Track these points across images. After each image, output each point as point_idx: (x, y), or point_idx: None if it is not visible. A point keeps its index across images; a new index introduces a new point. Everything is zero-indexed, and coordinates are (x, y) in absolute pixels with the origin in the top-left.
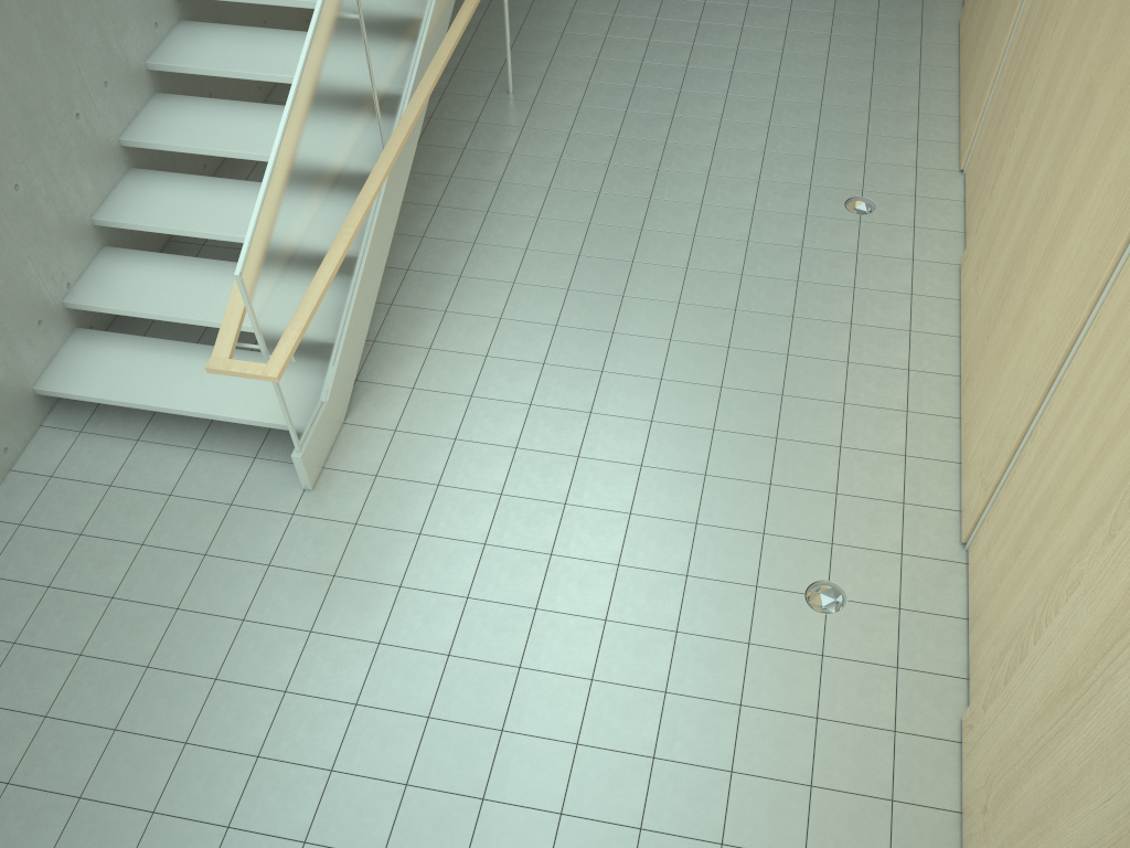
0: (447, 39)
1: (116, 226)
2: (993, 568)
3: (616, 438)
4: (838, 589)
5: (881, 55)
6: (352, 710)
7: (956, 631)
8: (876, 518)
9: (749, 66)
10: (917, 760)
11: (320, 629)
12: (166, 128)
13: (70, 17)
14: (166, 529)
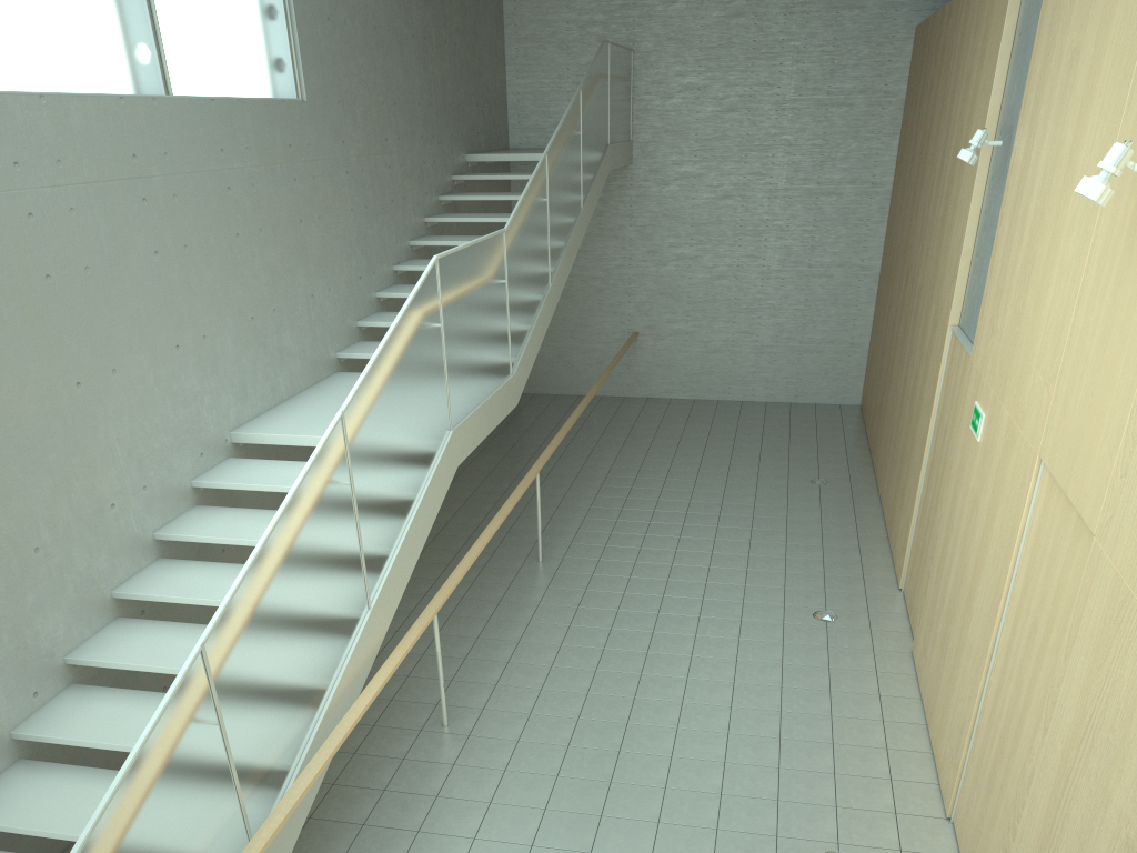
0: (353, 708)
1: None
2: None
3: None
4: None
5: (837, 685)
6: None
7: None
8: None
9: (700, 697)
10: None
11: None
12: (10, 804)
13: None
14: None
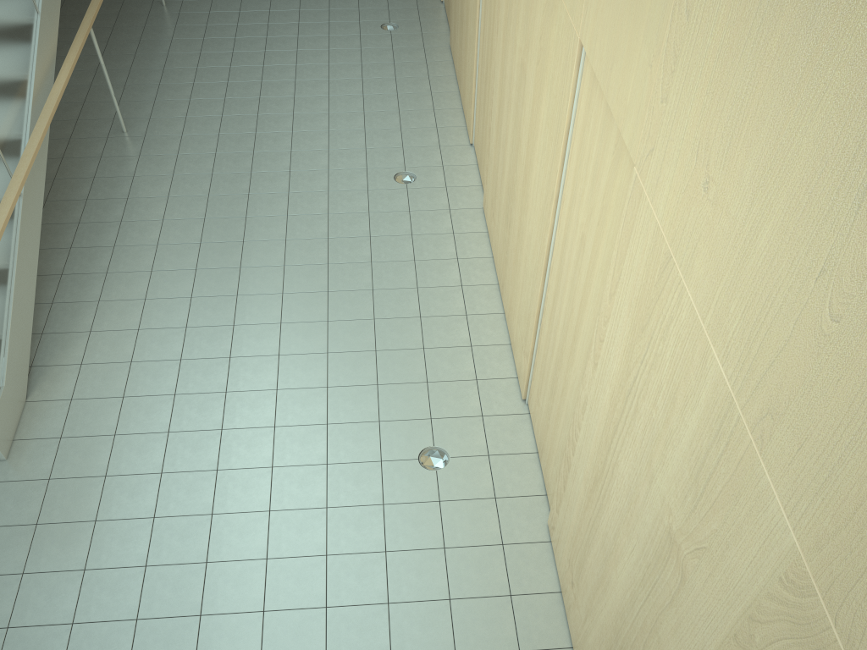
0: (53, 93)
1: None
2: (543, 411)
3: (253, 373)
4: (441, 450)
5: (400, 73)
6: (70, 629)
7: (531, 462)
8: (459, 394)
9: (306, 92)
10: (523, 561)
11: (31, 570)
12: None
13: None
14: None
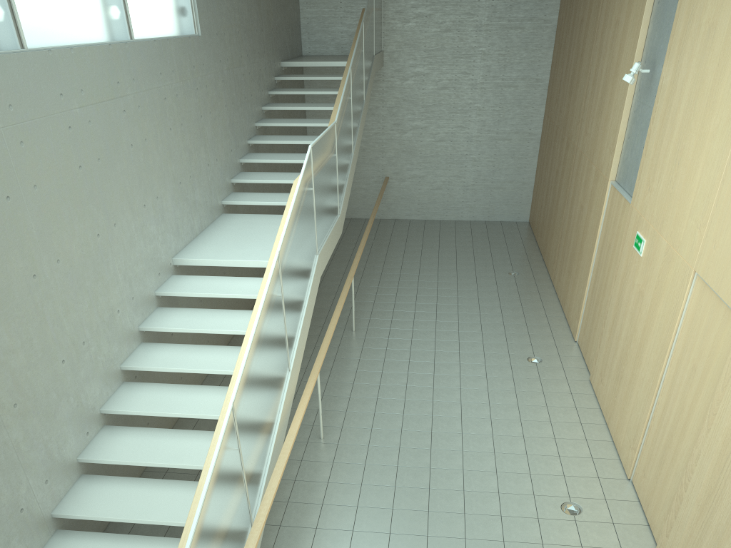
0: (290, 433)
1: None
2: None
3: None
4: None
5: (550, 402)
6: None
7: None
8: None
9: (471, 413)
10: None
11: None
12: (87, 502)
13: (25, 449)
14: None
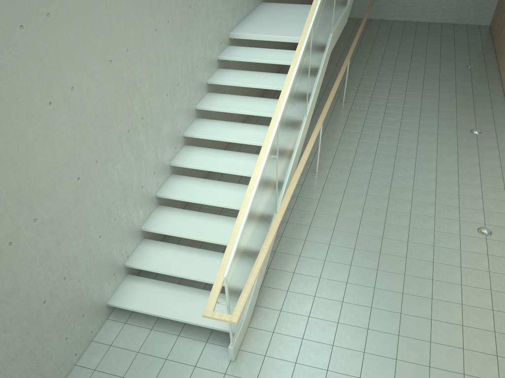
0: (302, 158)
1: (151, 231)
2: None
3: (382, 343)
4: None
5: (482, 162)
6: None
7: None
8: None
9: (422, 165)
10: None
11: None
12: (176, 190)
13: (146, 148)
14: (163, 377)
